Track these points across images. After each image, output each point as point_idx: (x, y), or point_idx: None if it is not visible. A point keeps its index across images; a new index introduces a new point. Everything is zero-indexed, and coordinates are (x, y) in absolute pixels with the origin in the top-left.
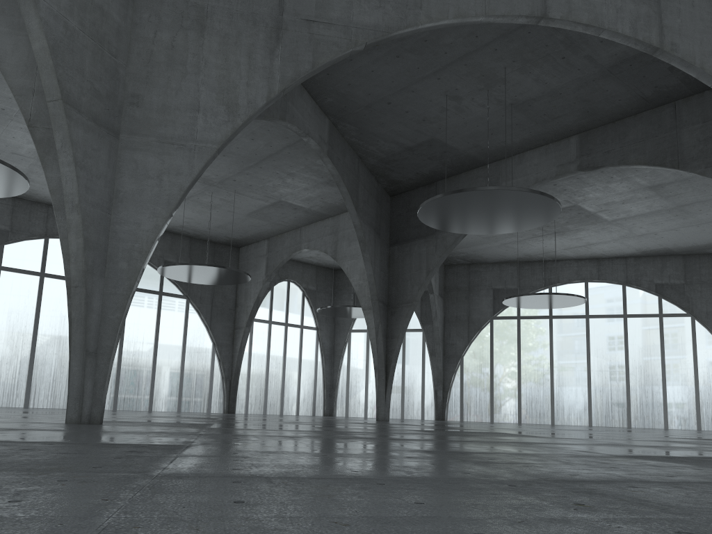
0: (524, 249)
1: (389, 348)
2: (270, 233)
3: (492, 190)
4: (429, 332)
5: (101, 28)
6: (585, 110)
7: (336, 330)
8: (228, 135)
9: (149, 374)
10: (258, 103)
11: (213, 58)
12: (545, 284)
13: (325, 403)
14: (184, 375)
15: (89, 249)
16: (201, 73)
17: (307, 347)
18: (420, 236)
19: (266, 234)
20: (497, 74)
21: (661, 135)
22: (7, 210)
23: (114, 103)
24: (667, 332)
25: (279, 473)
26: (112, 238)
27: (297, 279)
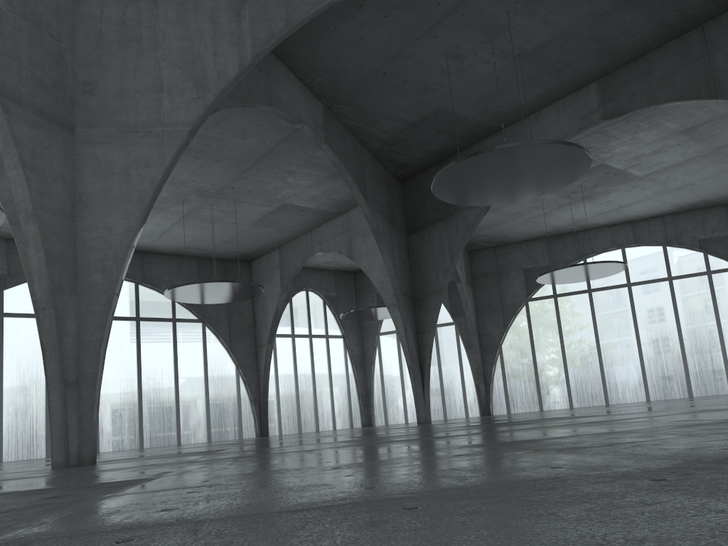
0: (552, 222)
1: (420, 345)
2: (280, 241)
3: (511, 147)
4: (462, 324)
5: (35, 7)
6: (602, 50)
7: (363, 335)
8: (199, 113)
9: (173, 406)
10: (229, 73)
11: (171, 28)
12: (579, 256)
13: (362, 413)
14: (210, 403)
15: (53, 263)
16: (160, 47)
17: (335, 357)
18: (438, 220)
19: (276, 243)
20: (499, 21)
21: (692, 64)
22: (2, 253)
23: (63, 93)
24: (719, 290)
25: (233, 509)
26: (80, 249)
27: (316, 287)
